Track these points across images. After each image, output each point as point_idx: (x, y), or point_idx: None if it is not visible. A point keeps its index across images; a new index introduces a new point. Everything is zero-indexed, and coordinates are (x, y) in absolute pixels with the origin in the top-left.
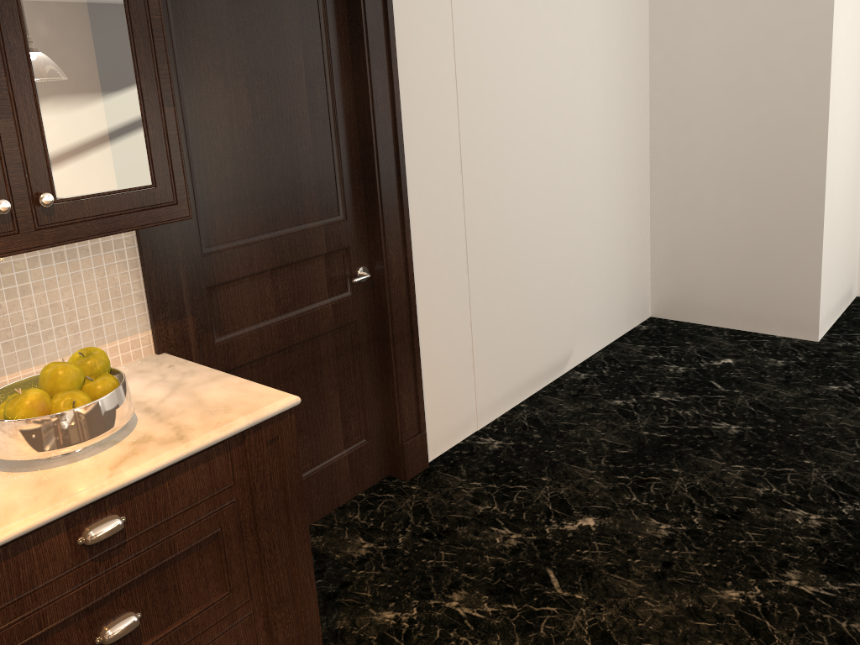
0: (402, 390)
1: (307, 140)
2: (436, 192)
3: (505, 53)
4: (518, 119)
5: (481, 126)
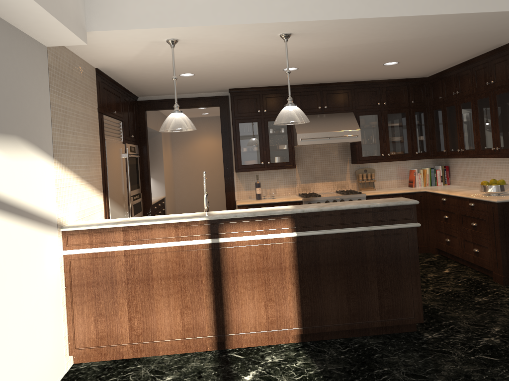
0: None
1: None
2: None
3: None
4: None
5: None
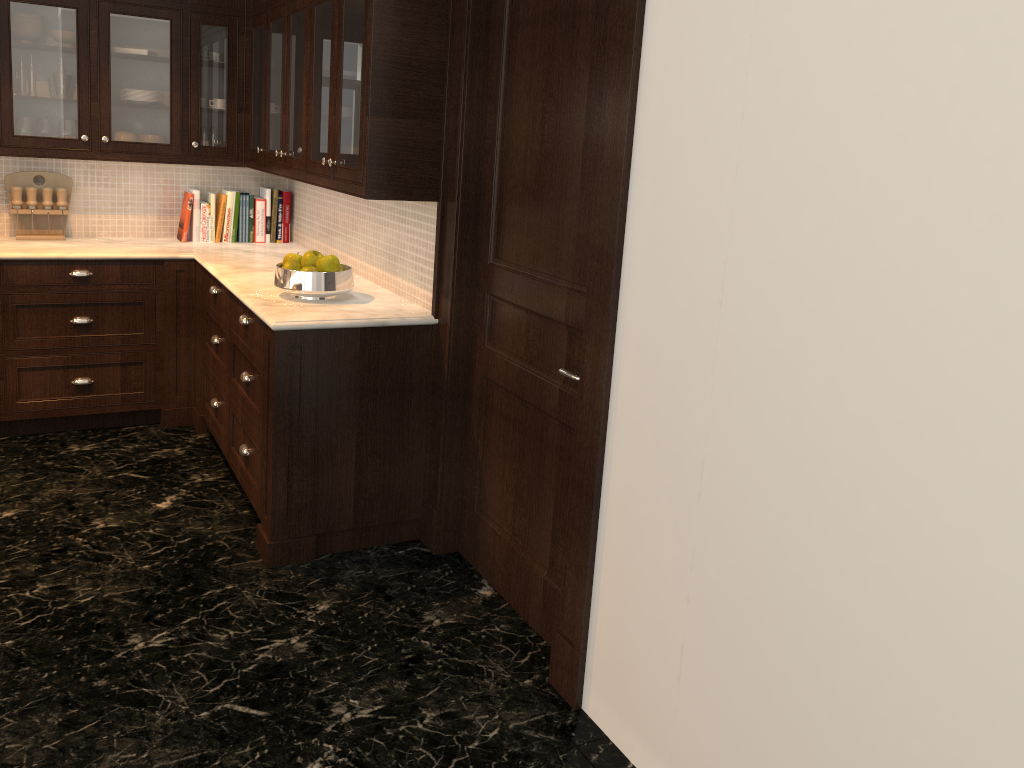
0: (568, 562)
1: (576, 182)
2: (667, 316)
3: (900, 63)
4: (917, 247)
5: (786, 230)
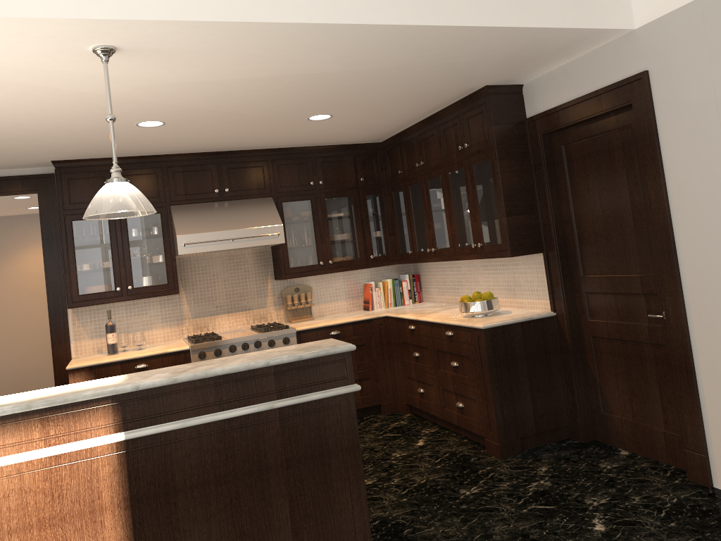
0: (683, 409)
1: (630, 224)
2: (711, 270)
3: None
4: None
5: None
